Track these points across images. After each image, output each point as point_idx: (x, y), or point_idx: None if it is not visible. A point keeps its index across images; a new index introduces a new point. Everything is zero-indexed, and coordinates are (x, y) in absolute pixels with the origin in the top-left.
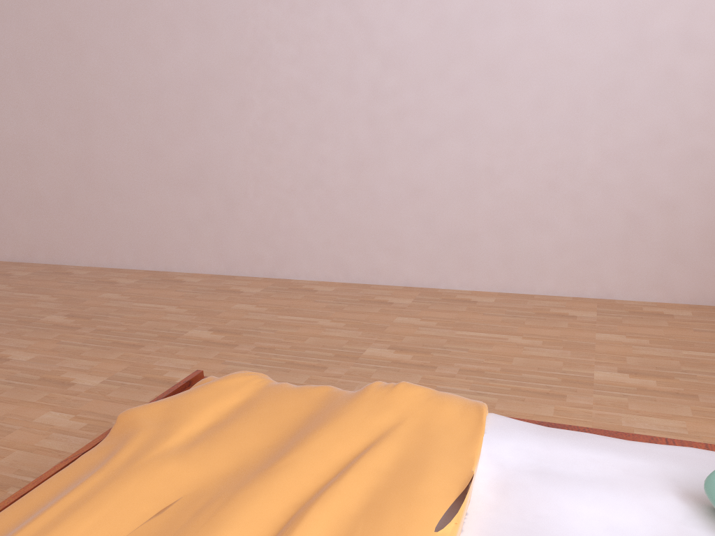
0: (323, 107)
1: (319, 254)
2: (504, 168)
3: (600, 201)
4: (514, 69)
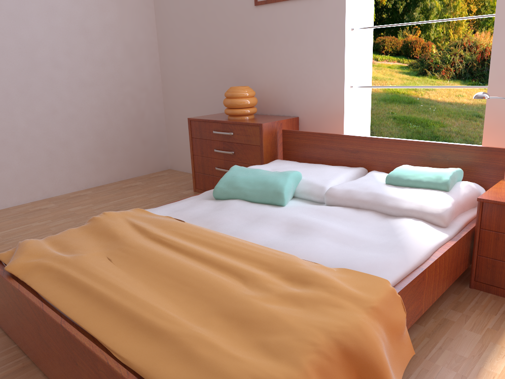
0: None
1: None
2: None
3: (32, 146)
4: None
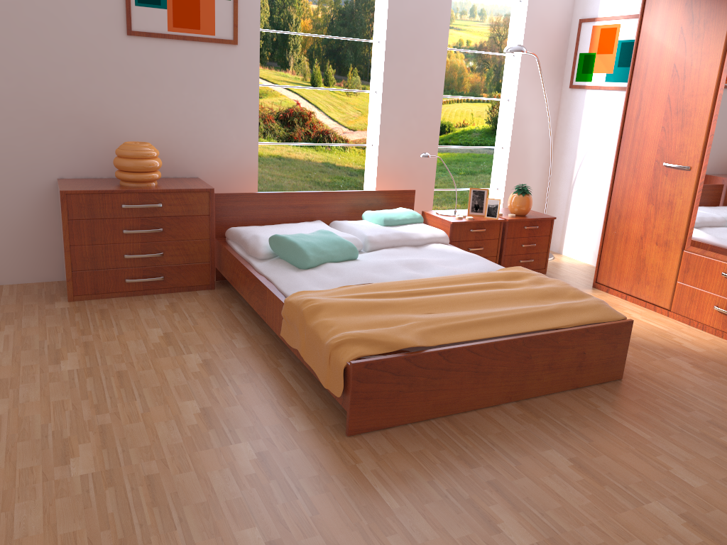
0: None
1: None
2: None
3: None
4: None
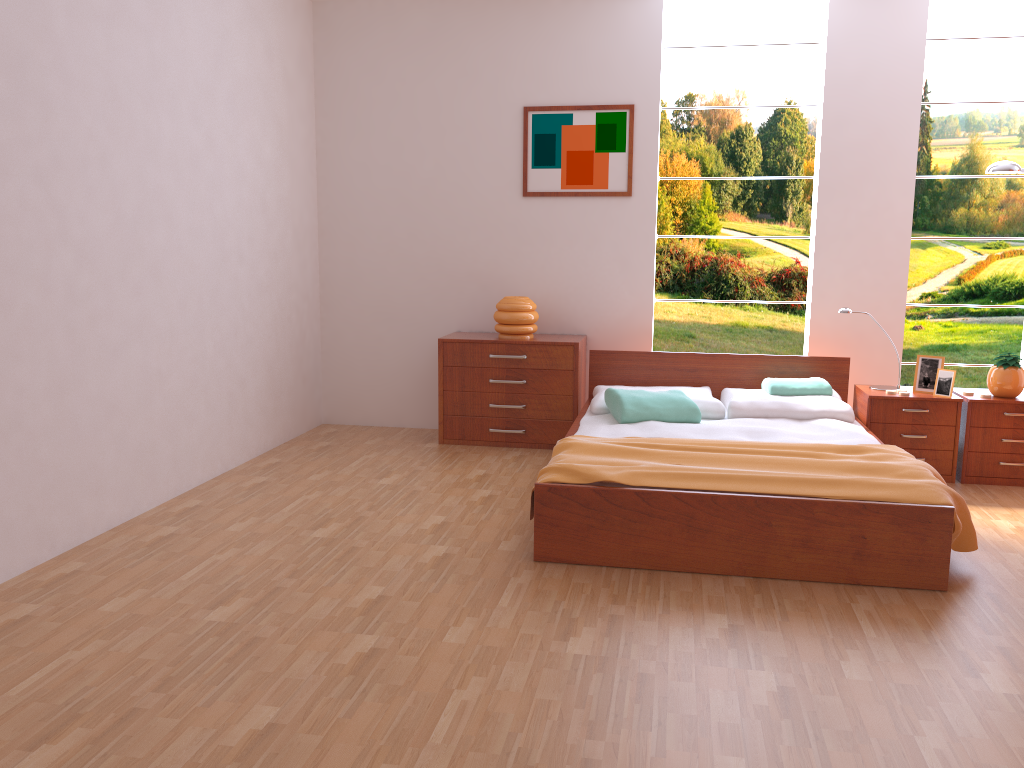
0: (19, 314)
1: (21, 531)
2: (168, 368)
3: (216, 386)
4: (168, 271)
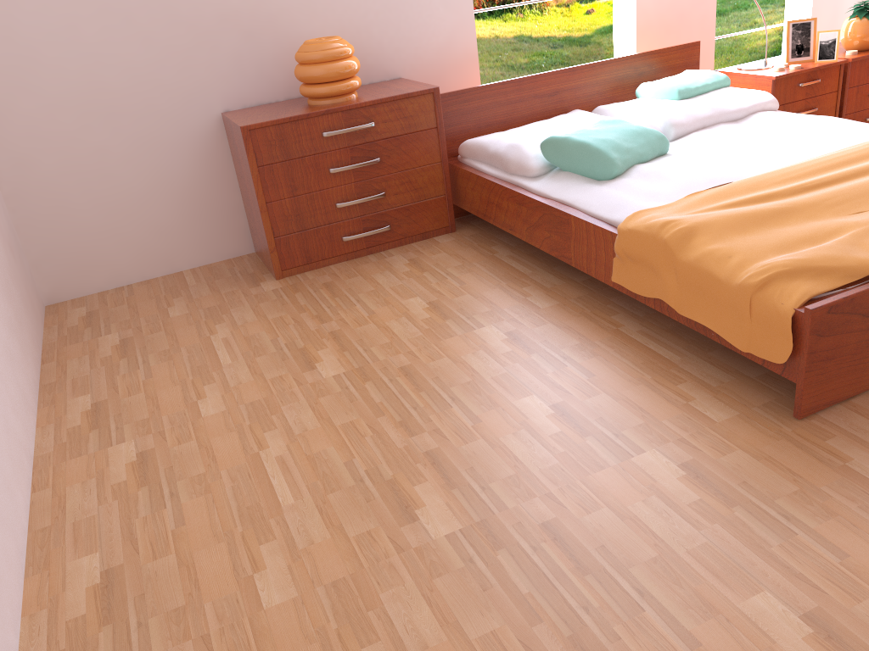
0: None
1: None
2: None
3: None
4: None
